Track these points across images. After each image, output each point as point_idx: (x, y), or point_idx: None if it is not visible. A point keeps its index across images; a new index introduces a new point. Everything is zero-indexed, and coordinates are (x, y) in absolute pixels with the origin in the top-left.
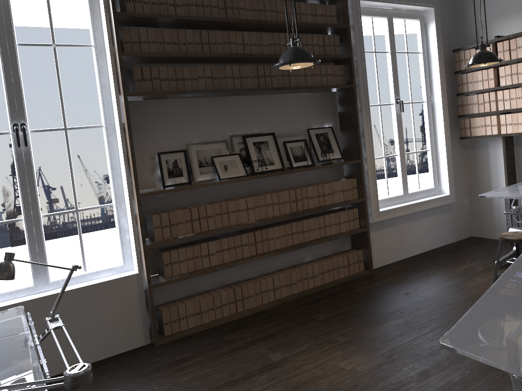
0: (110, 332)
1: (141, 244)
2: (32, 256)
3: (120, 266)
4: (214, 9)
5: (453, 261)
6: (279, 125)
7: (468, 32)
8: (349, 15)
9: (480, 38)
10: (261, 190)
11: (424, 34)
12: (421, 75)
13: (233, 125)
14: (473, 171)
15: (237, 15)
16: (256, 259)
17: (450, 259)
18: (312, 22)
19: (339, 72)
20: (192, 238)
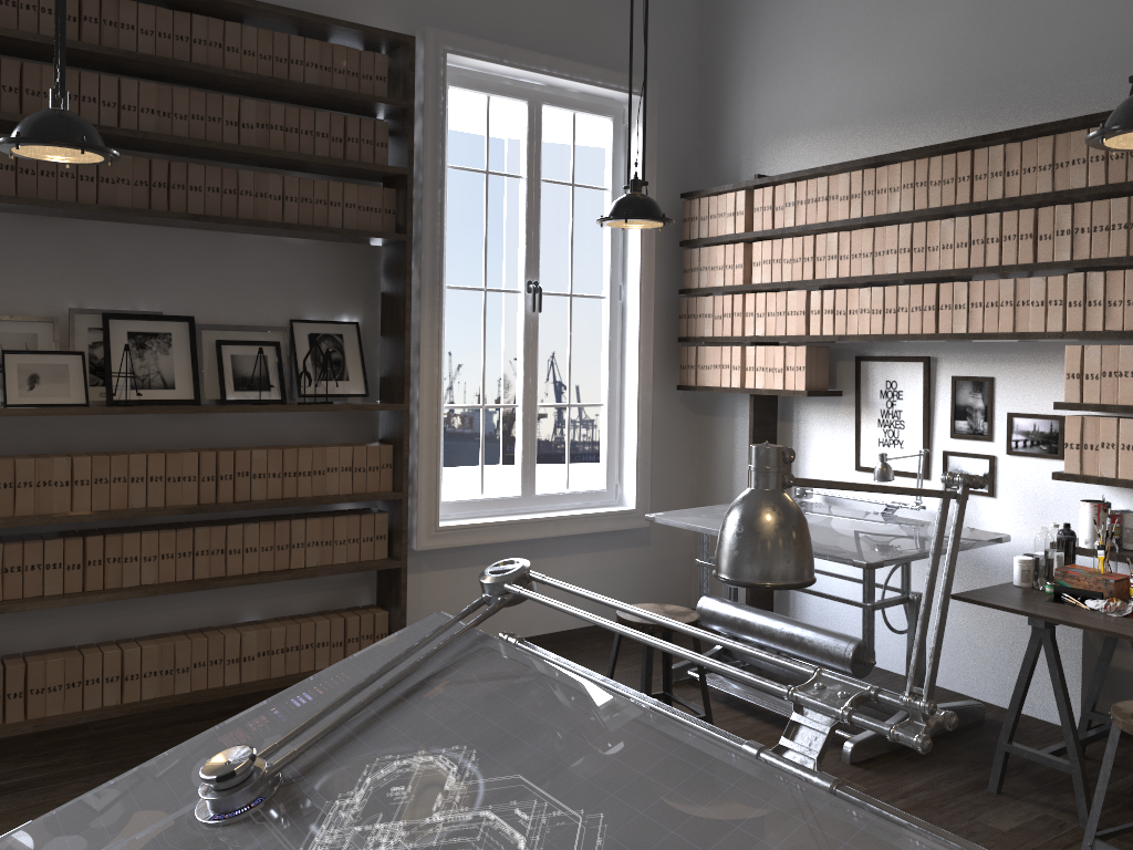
0: None
1: None
2: None
3: None
4: (47, 16)
5: (595, 659)
6: (213, 302)
7: (723, 160)
8: (419, 82)
9: (740, 178)
10: (140, 444)
11: (621, 151)
12: (606, 238)
13: (84, 286)
14: (707, 464)
15: (113, 38)
16: (71, 602)
17: (594, 653)
18: (319, 83)
19: (378, 202)
20: None
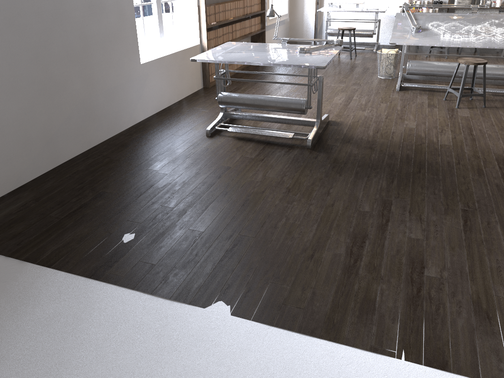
0: (192, 78)
1: (203, 25)
2: (159, 29)
3: (186, 40)
4: None
5: None
6: None
7: None
8: None
9: None
10: None
11: None
12: None
13: None
14: (294, 0)
15: None
16: (235, 41)
17: None
18: None
19: None
20: (219, 24)
